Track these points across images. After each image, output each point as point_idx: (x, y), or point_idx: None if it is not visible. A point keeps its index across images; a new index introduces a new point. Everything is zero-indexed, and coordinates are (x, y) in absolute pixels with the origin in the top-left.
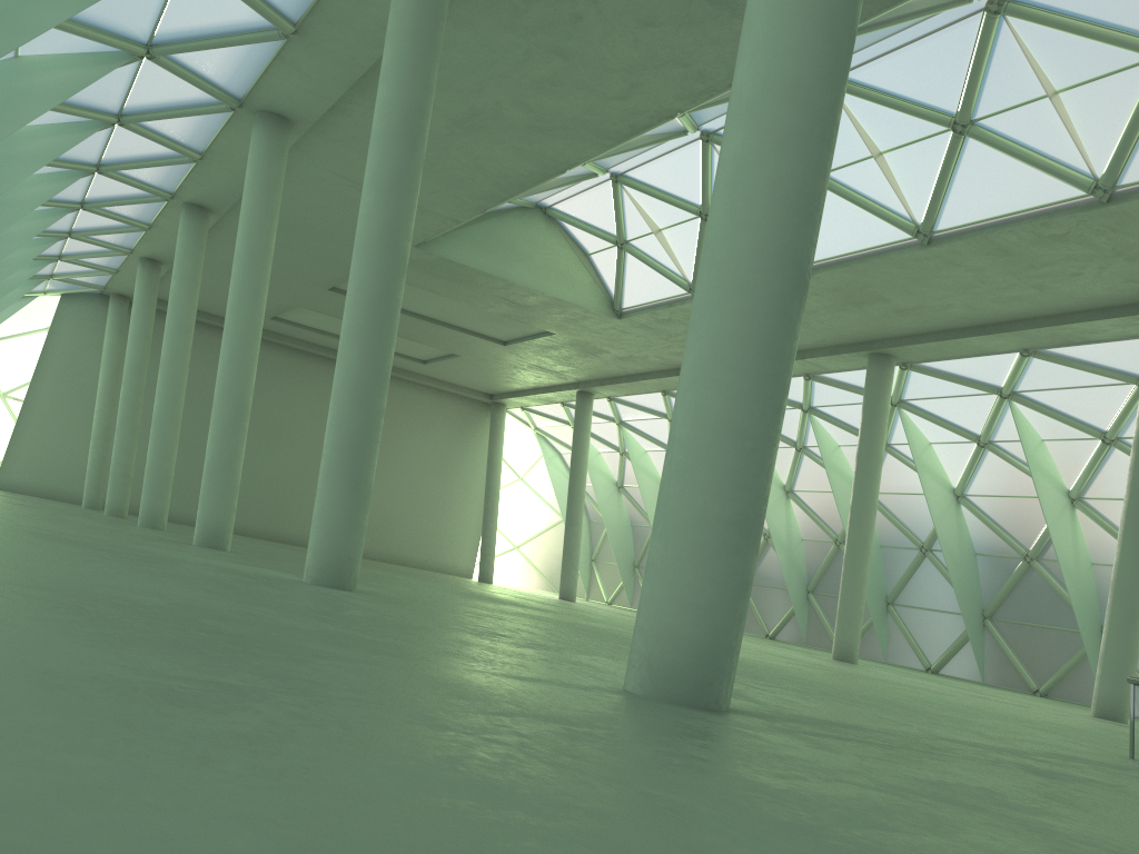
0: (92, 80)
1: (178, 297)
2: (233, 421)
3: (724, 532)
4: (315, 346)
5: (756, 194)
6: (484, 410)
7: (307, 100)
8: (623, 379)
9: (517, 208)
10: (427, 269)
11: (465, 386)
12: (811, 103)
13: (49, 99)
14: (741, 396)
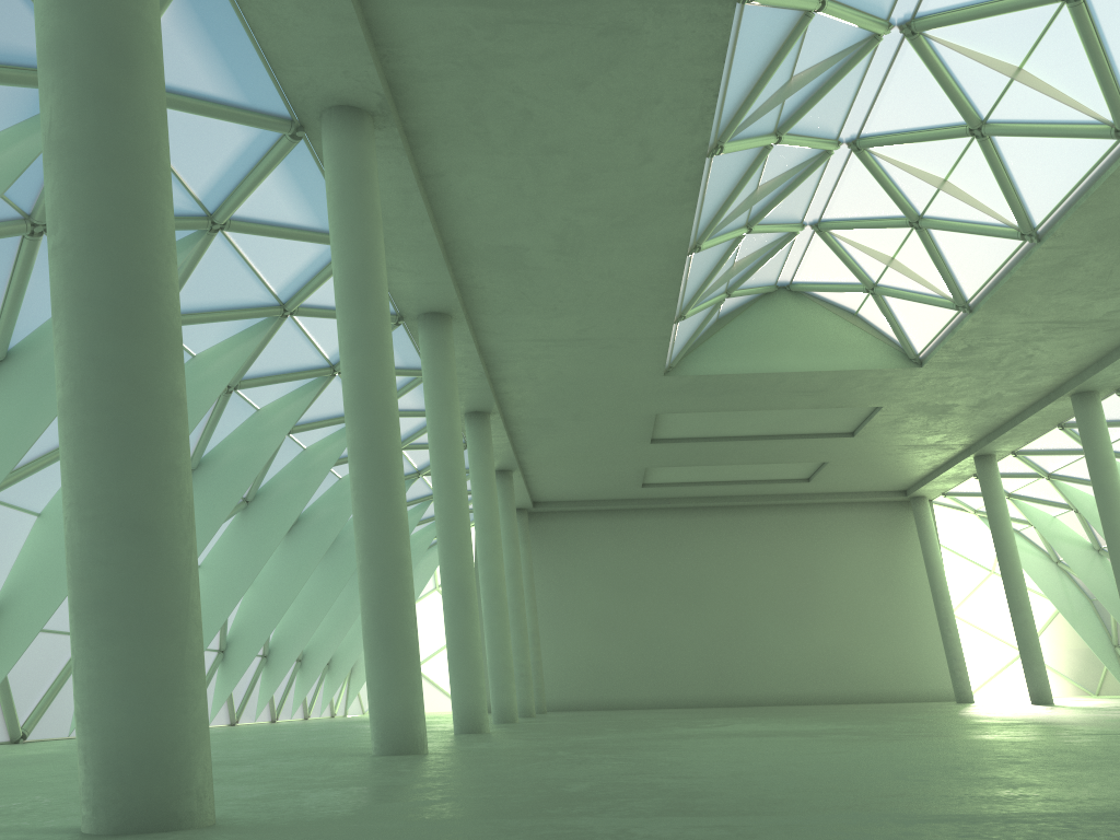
0: (251, 350)
1: (477, 499)
2: (457, 604)
3: (89, 618)
4: (701, 499)
5: (49, 251)
6: (906, 509)
7: (434, 291)
8: (1005, 427)
9: (758, 297)
10: (699, 391)
11: (870, 490)
12: (66, 139)
13: (223, 379)
14: (72, 463)
